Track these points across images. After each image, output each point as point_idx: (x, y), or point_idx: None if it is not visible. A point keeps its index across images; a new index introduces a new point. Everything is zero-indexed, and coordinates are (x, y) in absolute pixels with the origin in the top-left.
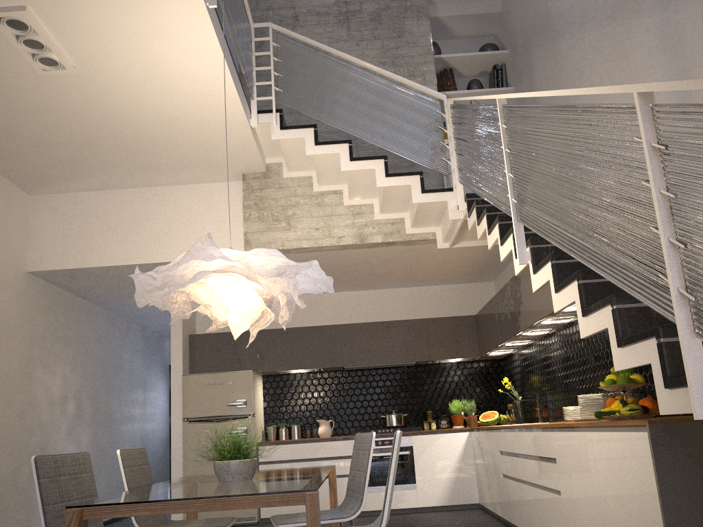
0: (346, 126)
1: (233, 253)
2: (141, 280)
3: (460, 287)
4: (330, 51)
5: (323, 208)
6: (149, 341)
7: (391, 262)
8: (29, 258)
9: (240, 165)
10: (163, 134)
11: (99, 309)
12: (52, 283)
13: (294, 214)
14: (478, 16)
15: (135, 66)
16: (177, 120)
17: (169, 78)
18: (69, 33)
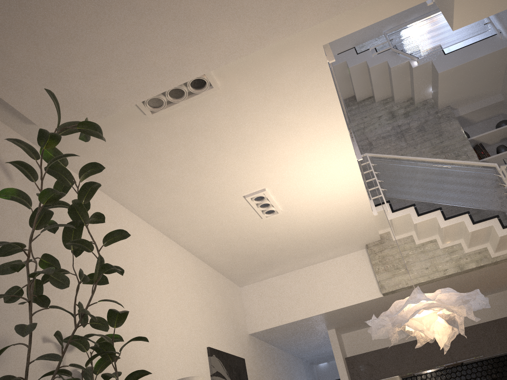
0: (435, 200)
1: (426, 295)
2: (375, 322)
3: None
4: (408, 158)
5: (426, 254)
6: (306, 368)
7: (480, 279)
8: (248, 325)
9: (365, 239)
10: (321, 233)
11: (280, 351)
12: (259, 339)
13: (407, 262)
14: (487, 107)
15: (313, 201)
16: (331, 223)
17: (331, 202)
18: (283, 194)
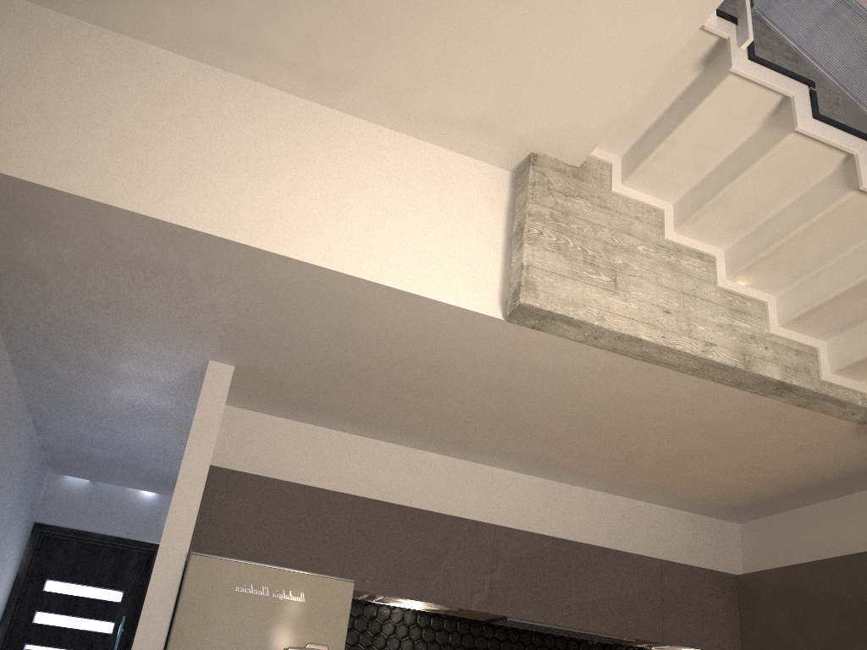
0: None
1: None
2: None
3: (691, 518)
4: None
5: (678, 277)
6: (31, 462)
7: (694, 434)
8: None
9: (557, 125)
10: None
11: (2, 352)
12: None
13: (625, 266)
14: None
15: None
16: None
17: None
18: None
